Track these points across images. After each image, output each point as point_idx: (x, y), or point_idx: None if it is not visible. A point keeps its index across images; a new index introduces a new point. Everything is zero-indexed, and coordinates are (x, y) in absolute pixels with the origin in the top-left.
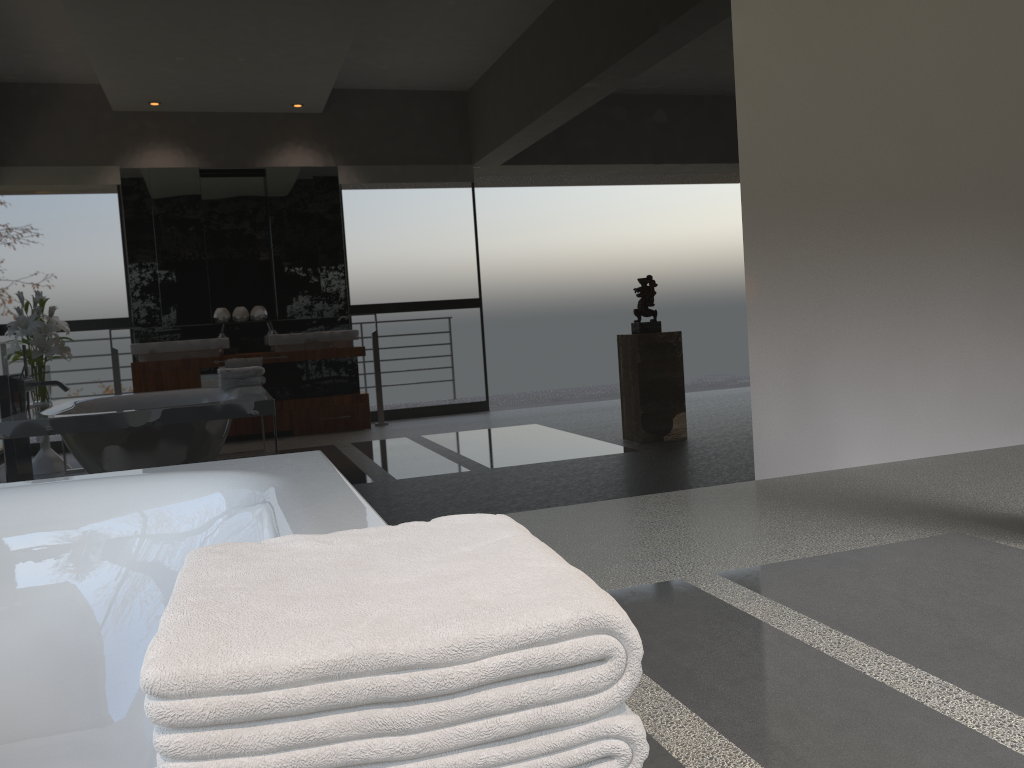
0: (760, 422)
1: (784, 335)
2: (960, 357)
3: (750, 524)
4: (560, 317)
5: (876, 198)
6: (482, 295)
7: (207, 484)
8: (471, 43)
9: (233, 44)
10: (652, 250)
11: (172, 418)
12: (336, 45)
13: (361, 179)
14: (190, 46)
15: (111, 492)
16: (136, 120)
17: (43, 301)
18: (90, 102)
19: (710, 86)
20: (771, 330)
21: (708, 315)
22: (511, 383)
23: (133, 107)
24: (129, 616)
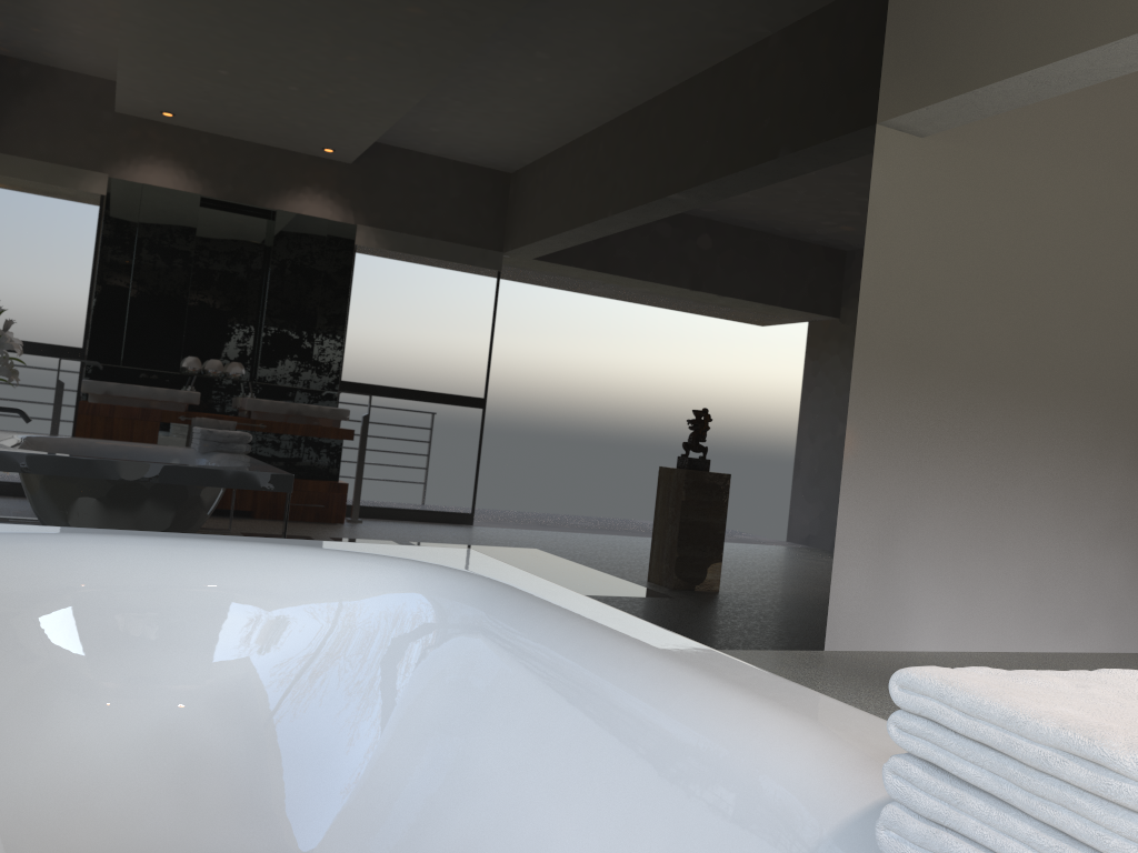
0: (838, 588)
1: (874, 499)
2: (1034, 551)
3: (851, 700)
4: (659, 439)
5: (979, 372)
6: (584, 400)
7: (378, 570)
8: (619, 130)
9: (374, 75)
10: (761, 385)
11: (223, 480)
12: (482, 101)
13: (481, 250)
14: (328, 67)
15: (259, 561)
16: (252, 134)
17: (103, 317)
18: (205, 103)
19: (842, 226)
20: (863, 491)
21: (805, 464)
22: (597, 503)
23: (252, 119)
24: (270, 715)
